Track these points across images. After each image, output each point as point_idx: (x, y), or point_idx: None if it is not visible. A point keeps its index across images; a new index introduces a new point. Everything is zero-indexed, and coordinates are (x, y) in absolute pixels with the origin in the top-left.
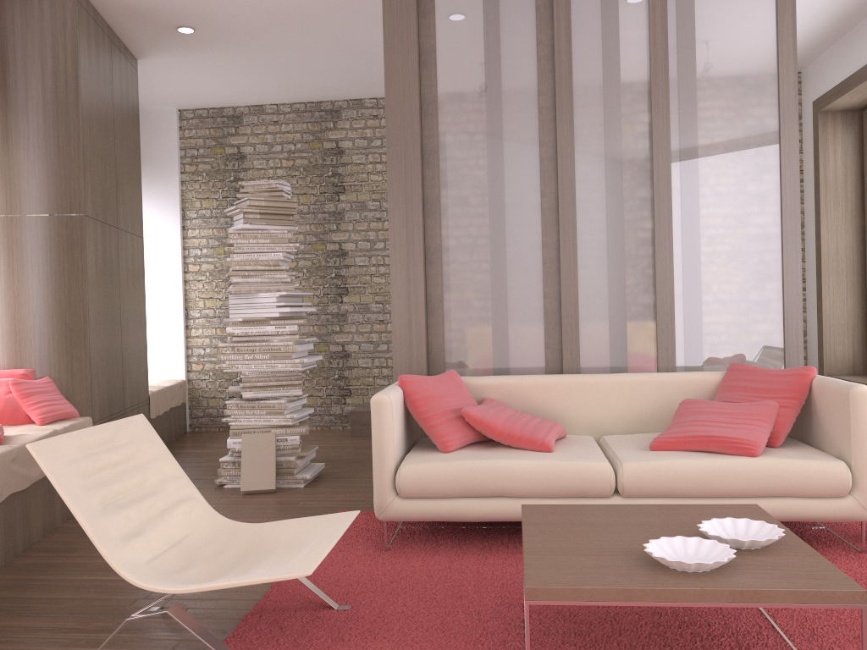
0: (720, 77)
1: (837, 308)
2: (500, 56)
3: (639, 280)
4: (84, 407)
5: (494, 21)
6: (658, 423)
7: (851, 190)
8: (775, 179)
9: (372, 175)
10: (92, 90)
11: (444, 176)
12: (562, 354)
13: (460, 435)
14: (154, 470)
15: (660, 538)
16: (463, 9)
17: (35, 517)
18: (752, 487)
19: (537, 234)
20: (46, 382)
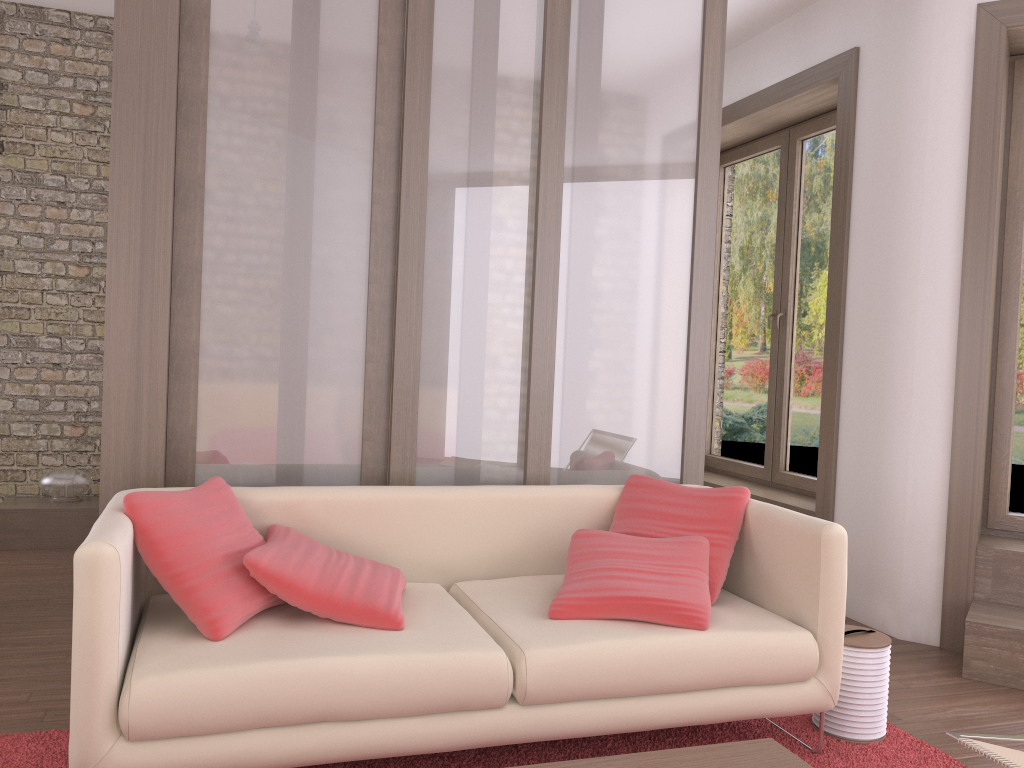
0: (633, 71)
1: None
2: None
3: (508, 346)
4: None
5: None
6: (532, 561)
7: None
8: (688, 224)
9: (55, 133)
10: None
11: (214, 146)
12: (390, 450)
13: (241, 604)
14: None
15: None
16: None
17: None
18: (702, 676)
19: (362, 260)
20: None
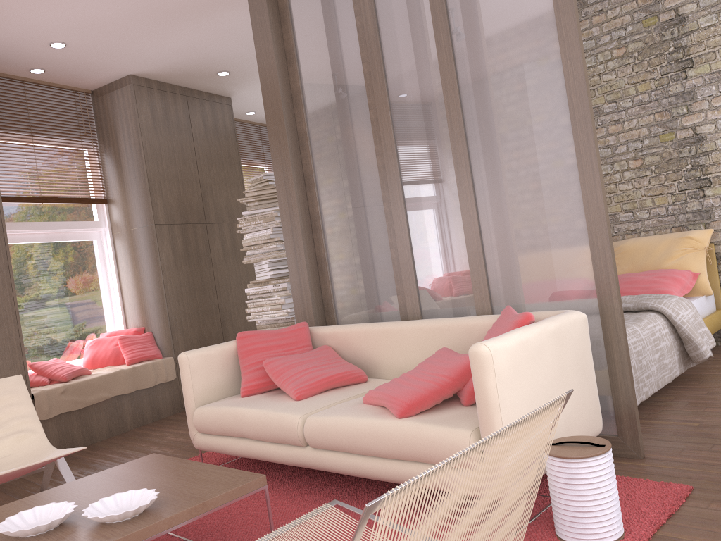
0: None
1: None
2: (334, 37)
3: (456, 222)
4: (169, 350)
5: (326, 8)
6: None
7: None
8: (561, 87)
9: None
10: (160, 138)
11: (314, 153)
12: (405, 300)
13: (259, 382)
14: (7, 412)
15: (60, 502)
16: (306, 6)
17: (99, 426)
18: (391, 450)
19: (379, 190)
20: (144, 336)
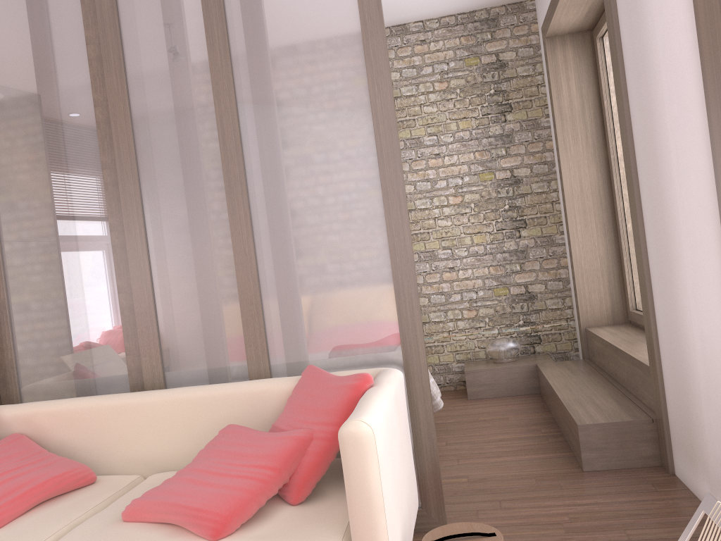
0: None
1: (588, 252)
2: (41, 2)
3: (222, 261)
4: None
5: None
6: None
7: (590, 119)
8: (366, 114)
9: None
10: None
11: None
12: (141, 361)
13: None
14: None
15: None
16: None
17: None
18: None
19: (104, 215)
20: None
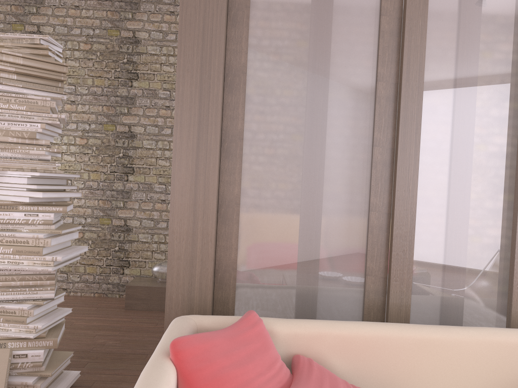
0: None
1: None
2: None
3: (493, 199)
4: None
5: None
6: None
7: None
8: None
9: (165, 66)
10: None
11: (254, 41)
12: (390, 285)
13: None
14: None
15: None
16: None
17: None
18: None
19: (368, 128)
20: None
